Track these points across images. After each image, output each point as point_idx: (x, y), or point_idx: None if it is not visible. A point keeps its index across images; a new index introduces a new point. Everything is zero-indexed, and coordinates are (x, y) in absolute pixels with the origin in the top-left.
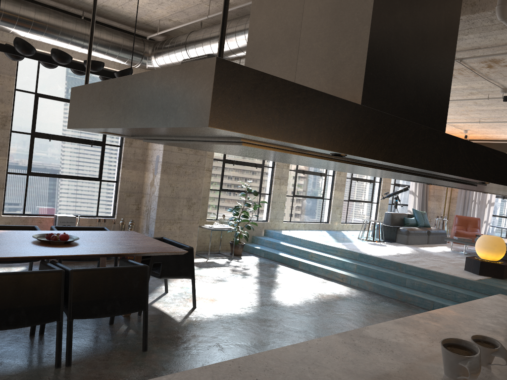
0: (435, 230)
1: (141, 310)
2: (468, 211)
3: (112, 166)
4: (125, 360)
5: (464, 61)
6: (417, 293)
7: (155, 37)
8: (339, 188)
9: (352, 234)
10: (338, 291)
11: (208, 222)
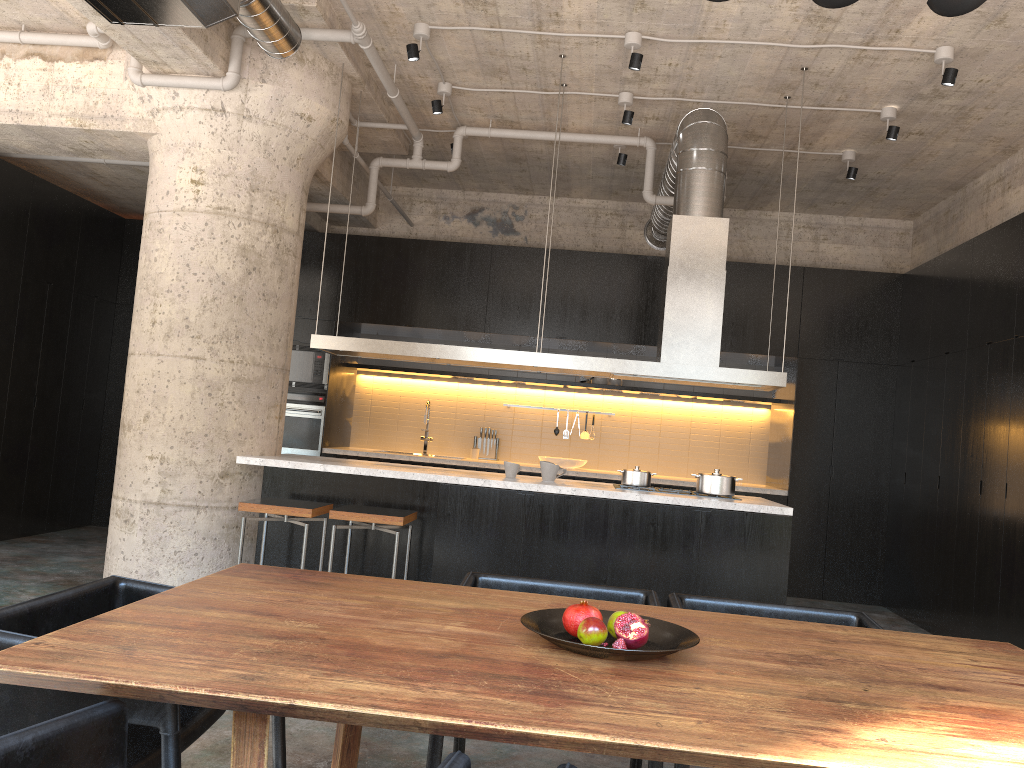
0: None
1: None
2: None
3: None
4: (522, 760)
5: None
6: None
7: None
8: None
9: None
10: None
11: None
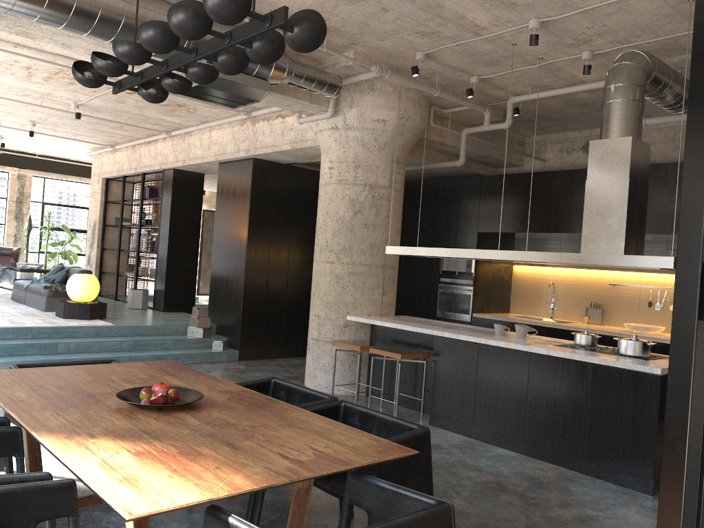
0: None
1: None
2: None
3: None
4: (314, 487)
5: None
6: (88, 355)
7: None
8: None
9: None
10: None
11: None
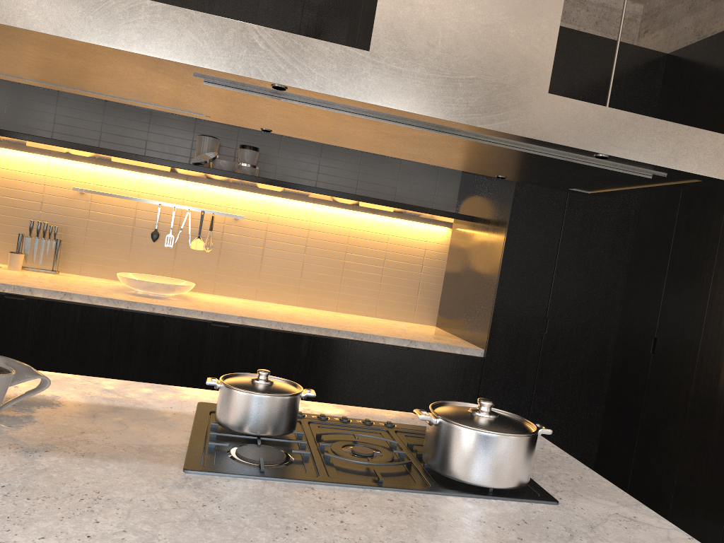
0: None
1: None
2: None
3: None
4: None
5: None
6: None
7: None
8: None
9: None
10: None
11: None
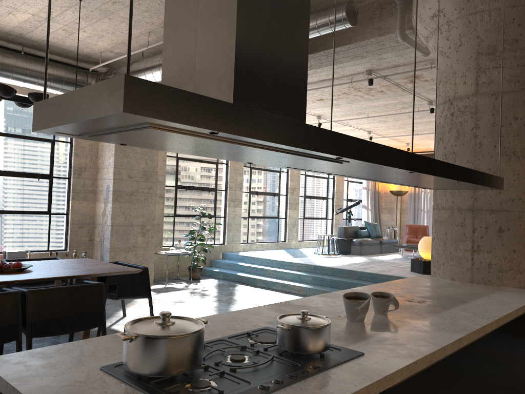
0: (387, 240)
1: (99, 326)
2: (418, 220)
3: (61, 198)
4: None
5: (389, 78)
6: None
7: (98, 68)
8: (294, 207)
9: (309, 251)
10: None
11: (164, 249)
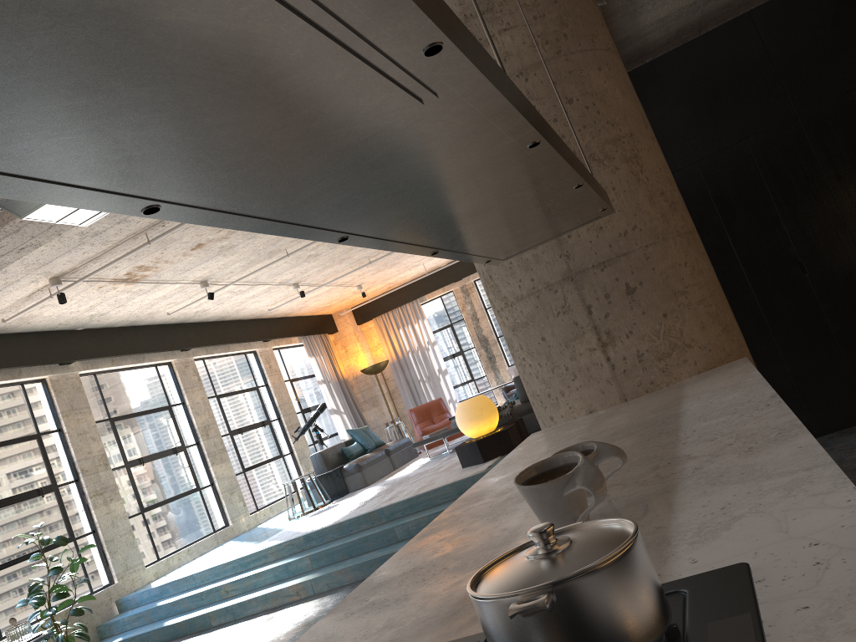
0: (394, 444)
1: None
2: (421, 398)
3: None
4: None
5: None
6: None
7: None
8: (219, 458)
9: (277, 520)
10: (301, 615)
11: None
